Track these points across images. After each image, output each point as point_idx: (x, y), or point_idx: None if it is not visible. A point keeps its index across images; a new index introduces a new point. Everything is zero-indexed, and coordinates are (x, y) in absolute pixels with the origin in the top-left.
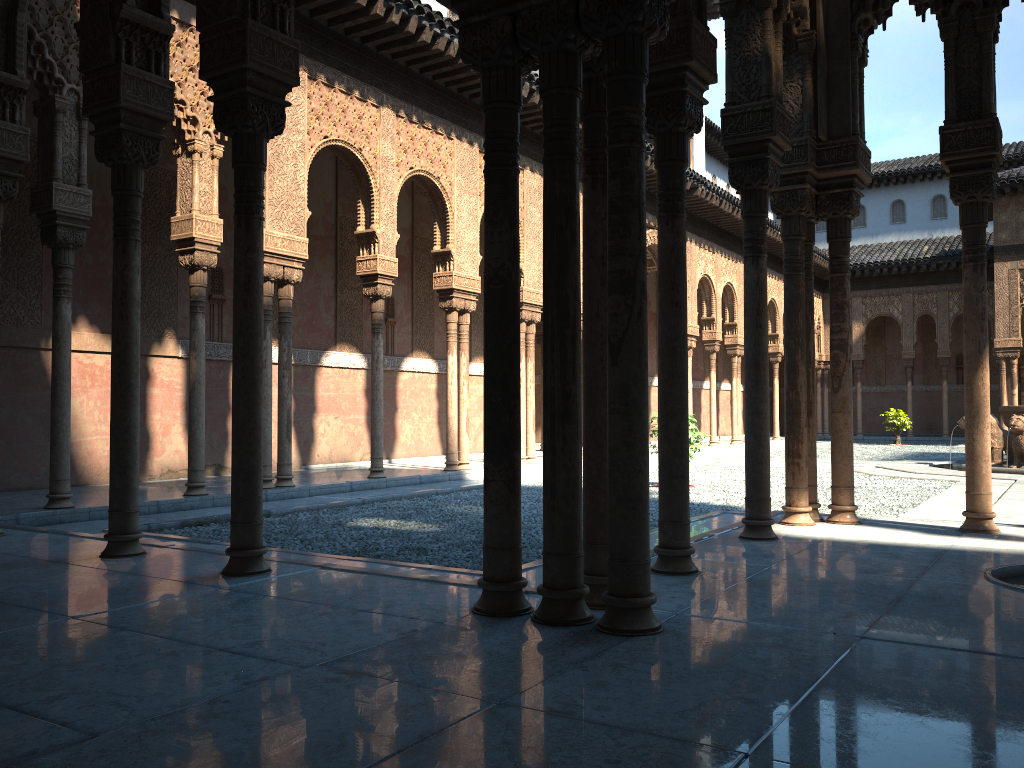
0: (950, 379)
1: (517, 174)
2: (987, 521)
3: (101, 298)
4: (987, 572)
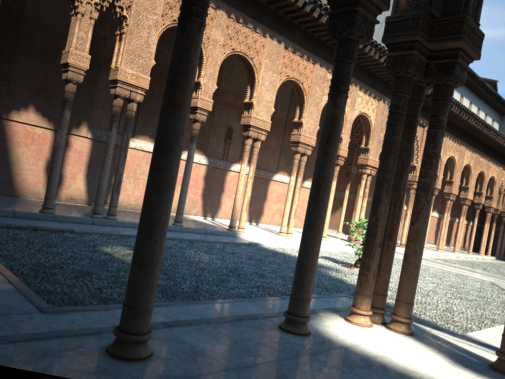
0: None
1: None
2: None
3: (45, 97)
4: None
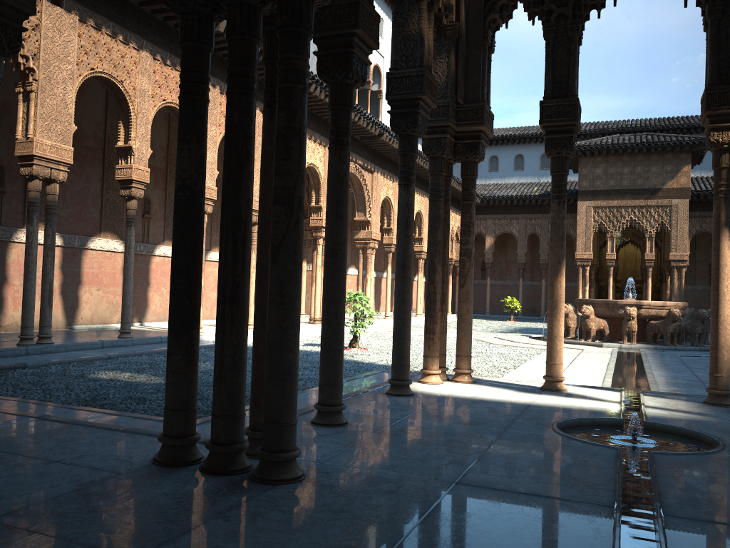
0: (547, 278)
1: (207, 102)
2: (559, 383)
3: None
4: (554, 424)
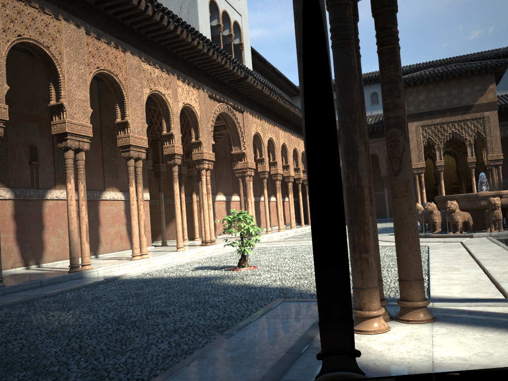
0: (387, 187)
1: None
2: None
3: None
4: None
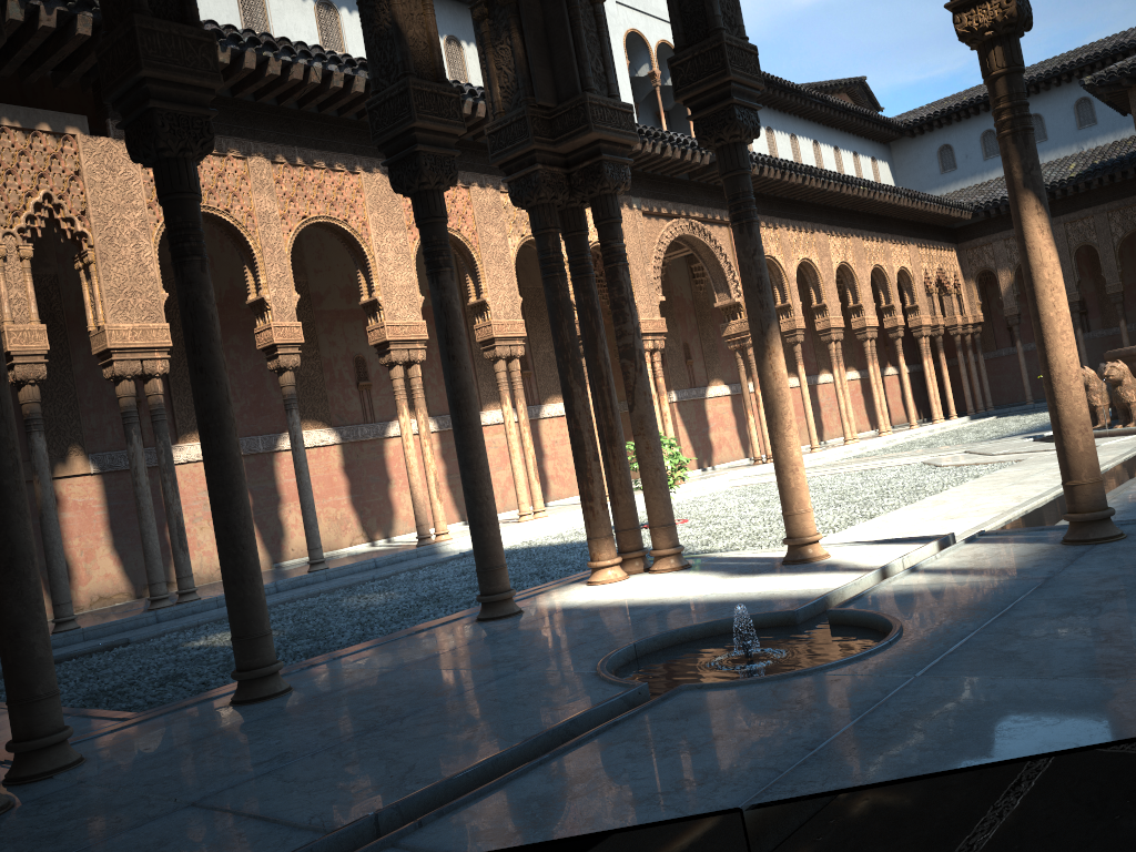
0: (1135, 316)
1: None
2: (807, 547)
3: None
4: (626, 645)
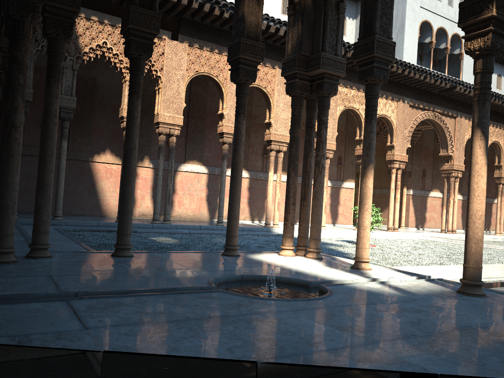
0: None
1: None
2: (361, 263)
3: (116, 142)
4: (238, 274)
